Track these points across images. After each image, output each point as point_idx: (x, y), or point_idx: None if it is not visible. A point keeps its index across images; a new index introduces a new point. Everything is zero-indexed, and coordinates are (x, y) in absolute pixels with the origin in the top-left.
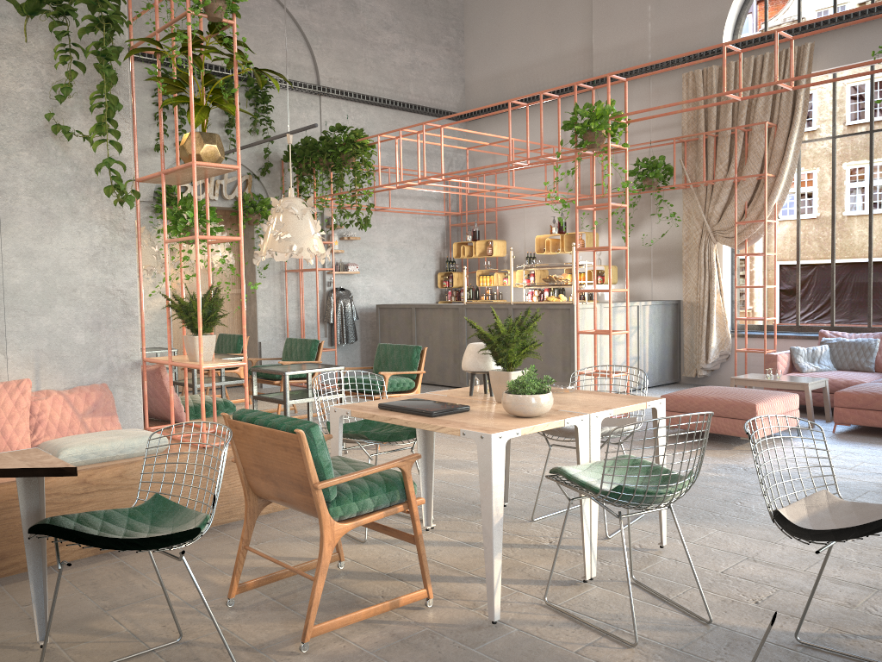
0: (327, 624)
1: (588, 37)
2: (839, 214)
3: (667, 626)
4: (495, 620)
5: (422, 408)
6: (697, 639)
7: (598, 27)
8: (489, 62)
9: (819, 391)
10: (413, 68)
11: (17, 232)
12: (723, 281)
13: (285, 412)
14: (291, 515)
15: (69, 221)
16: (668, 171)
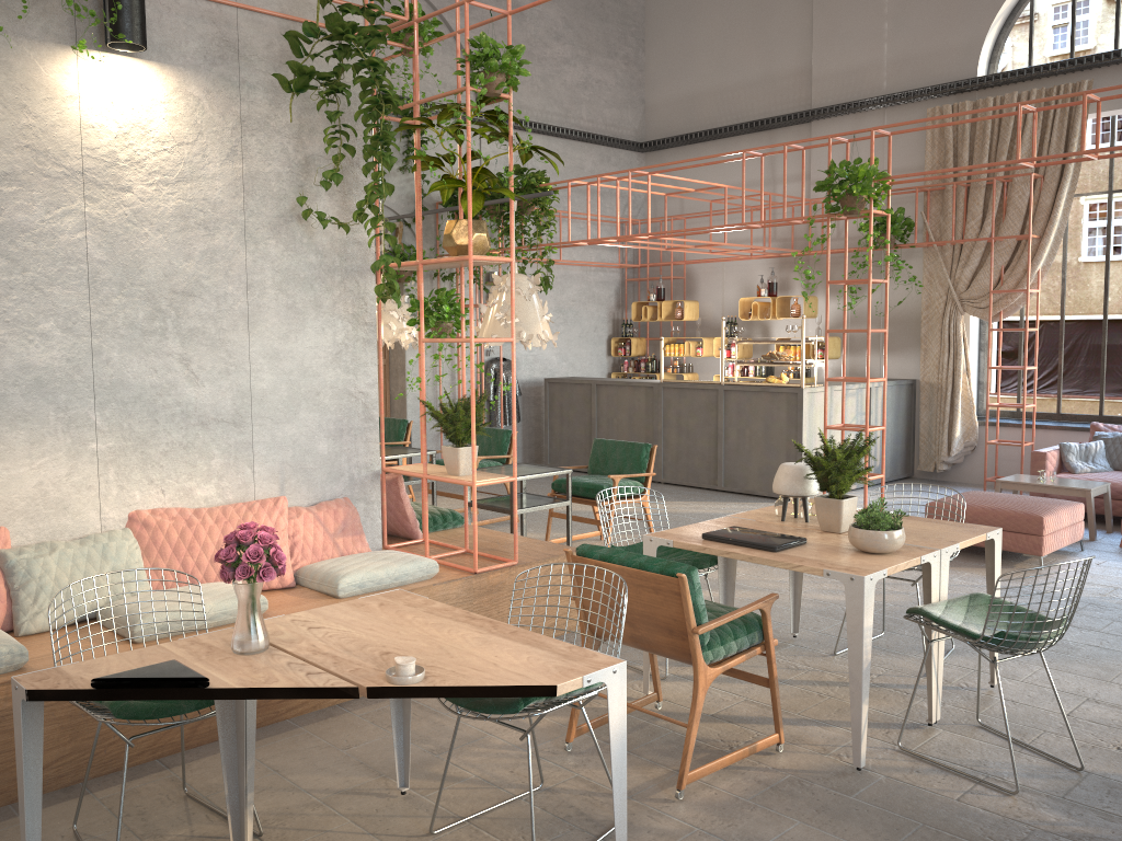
0: (699, 771)
1: (806, 56)
2: (1074, 259)
3: (1038, 773)
4: (861, 766)
5: (759, 541)
6: (1074, 786)
7: (819, 45)
8: (677, 80)
9: (1096, 496)
10: (586, 87)
11: (264, 330)
12: (969, 358)
13: (512, 523)
14: None
15: (313, 316)
16: (908, 226)
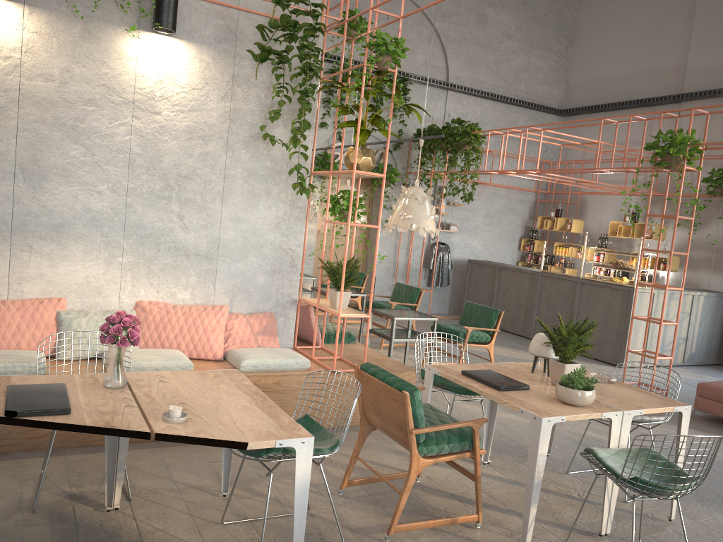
0: (405, 525)
1: (684, 56)
2: None
3: None
4: None
5: (493, 381)
6: None
7: (694, 48)
8: (592, 69)
9: None
10: (526, 70)
11: (232, 204)
12: None
13: (390, 346)
14: None
15: (264, 198)
16: None
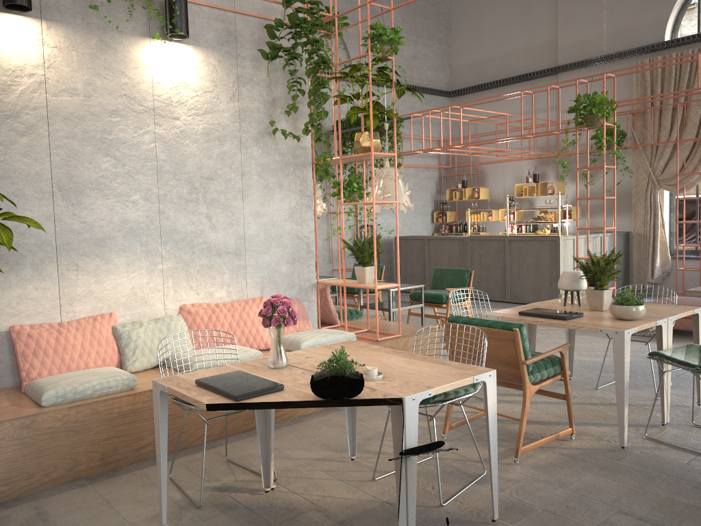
0: (527, 447)
1: (554, 33)
2: None
3: None
4: (624, 446)
5: (555, 314)
6: None
7: (562, 26)
8: (471, 52)
9: None
10: (416, 58)
11: (251, 200)
12: (664, 217)
13: (389, 317)
14: None
15: (278, 191)
16: (623, 135)
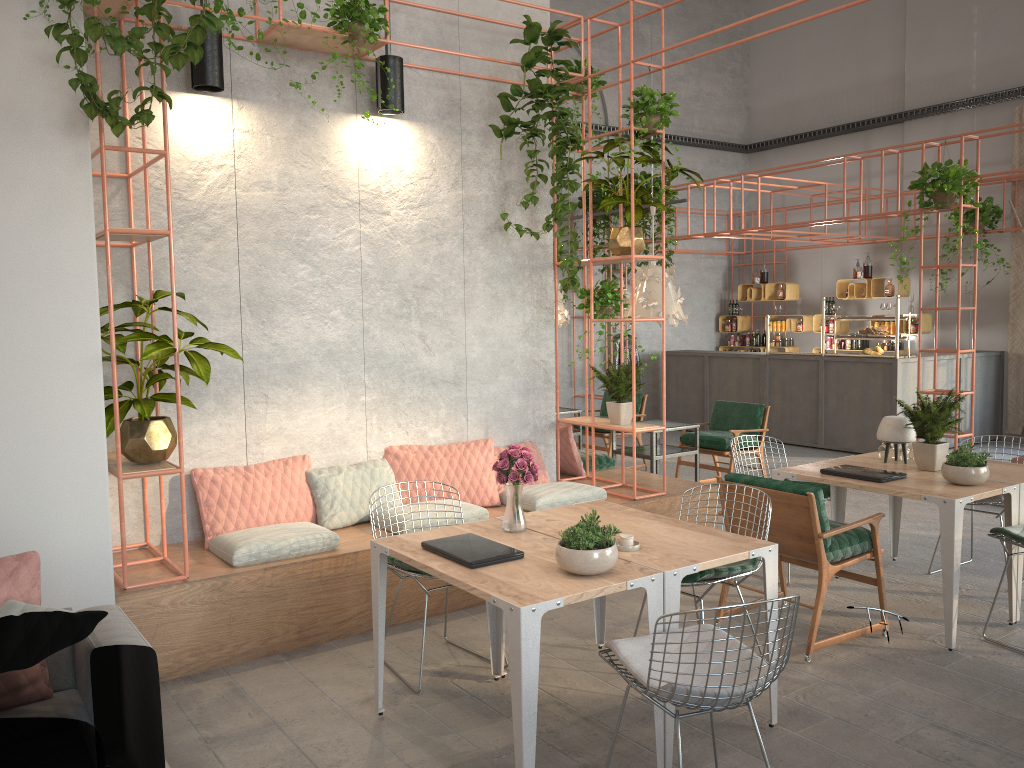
0: (822, 642)
1: (899, 64)
2: None
3: None
4: (952, 647)
5: (867, 474)
6: None
7: (912, 53)
8: (779, 89)
9: None
10: (698, 99)
11: (475, 314)
12: None
13: (651, 467)
14: None
15: (509, 302)
16: (997, 213)
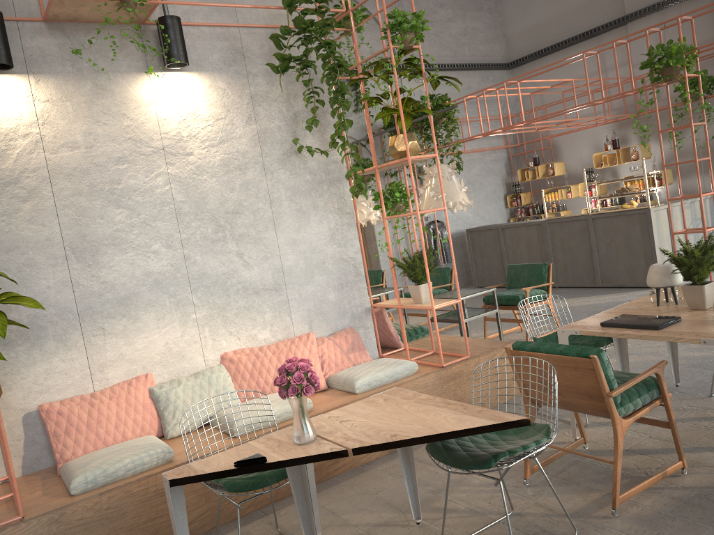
0: (626, 494)
1: None
2: None
3: None
4: None
5: (644, 323)
6: None
7: None
8: (526, 16)
9: None
10: (465, 34)
11: (285, 228)
12: None
13: (460, 329)
14: (507, 409)
15: (313, 213)
16: (712, 81)
